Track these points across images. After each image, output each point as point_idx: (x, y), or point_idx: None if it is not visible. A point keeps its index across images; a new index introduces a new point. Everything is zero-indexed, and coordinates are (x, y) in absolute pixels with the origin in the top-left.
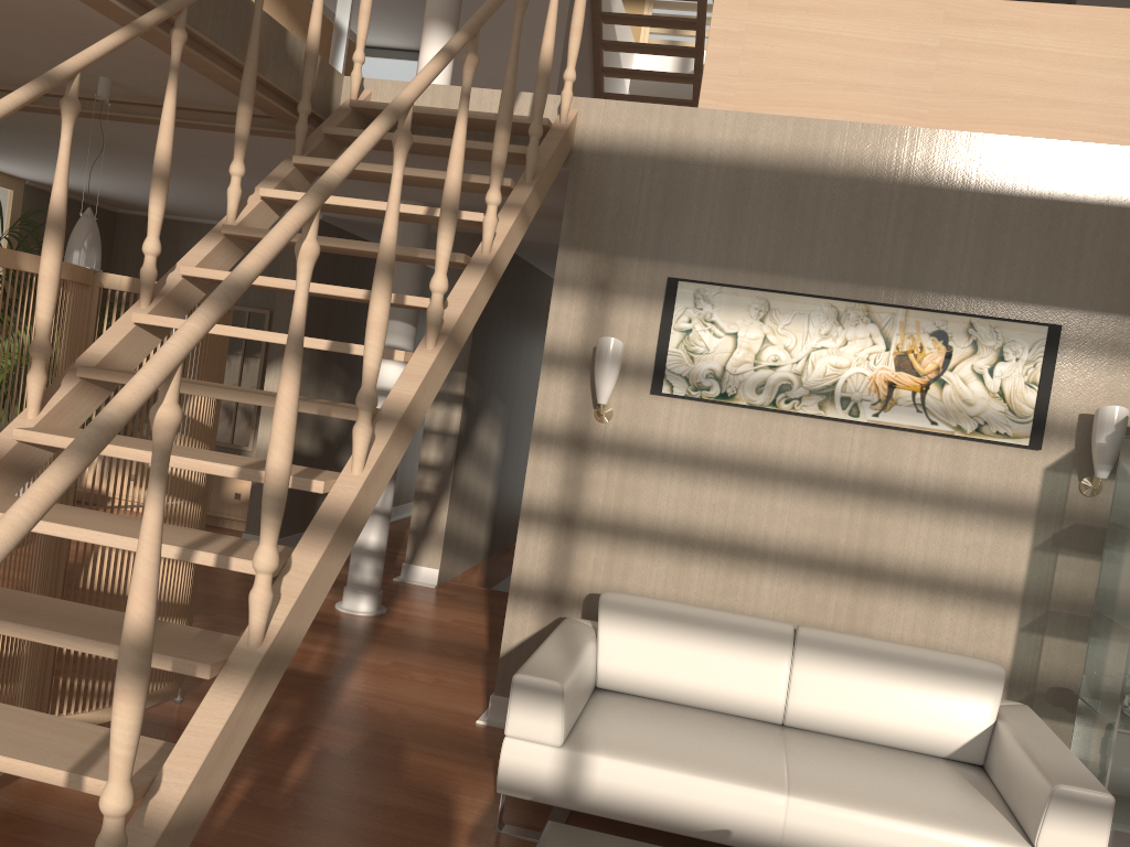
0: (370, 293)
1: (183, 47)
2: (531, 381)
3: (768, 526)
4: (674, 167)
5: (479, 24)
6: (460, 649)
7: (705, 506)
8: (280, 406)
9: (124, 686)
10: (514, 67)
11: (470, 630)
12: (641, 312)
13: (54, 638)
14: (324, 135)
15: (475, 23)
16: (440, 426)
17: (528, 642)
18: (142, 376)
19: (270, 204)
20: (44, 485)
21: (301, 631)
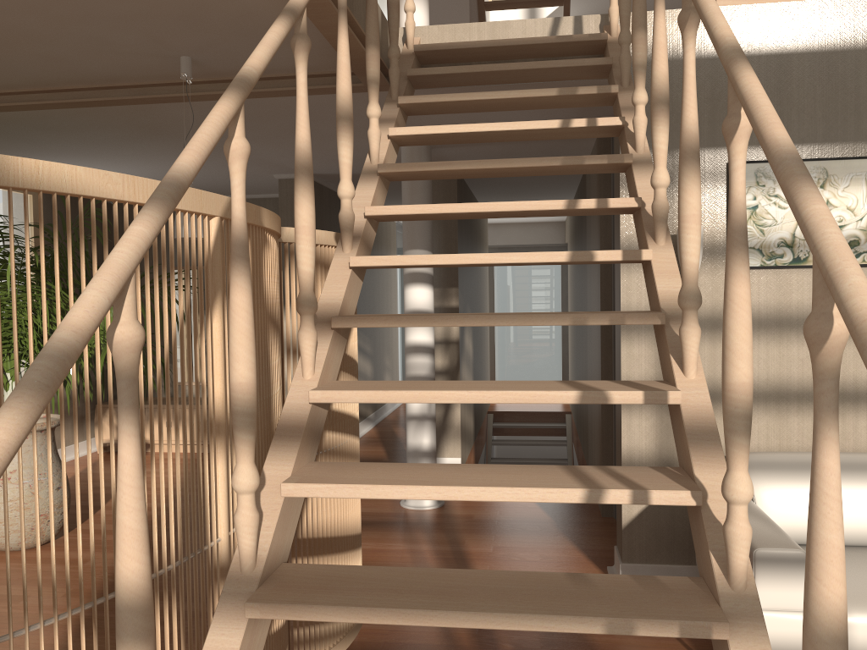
0: (570, 202)
1: None
2: (477, 289)
3: (855, 370)
4: (717, 62)
5: None
6: (532, 524)
7: (794, 362)
8: (739, 310)
9: None
10: None
11: (523, 505)
12: (706, 198)
13: (519, 621)
14: (406, 78)
15: None
16: (442, 336)
17: (646, 510)
18: (859, 277)
19: (393, 144)
20: None
21: None
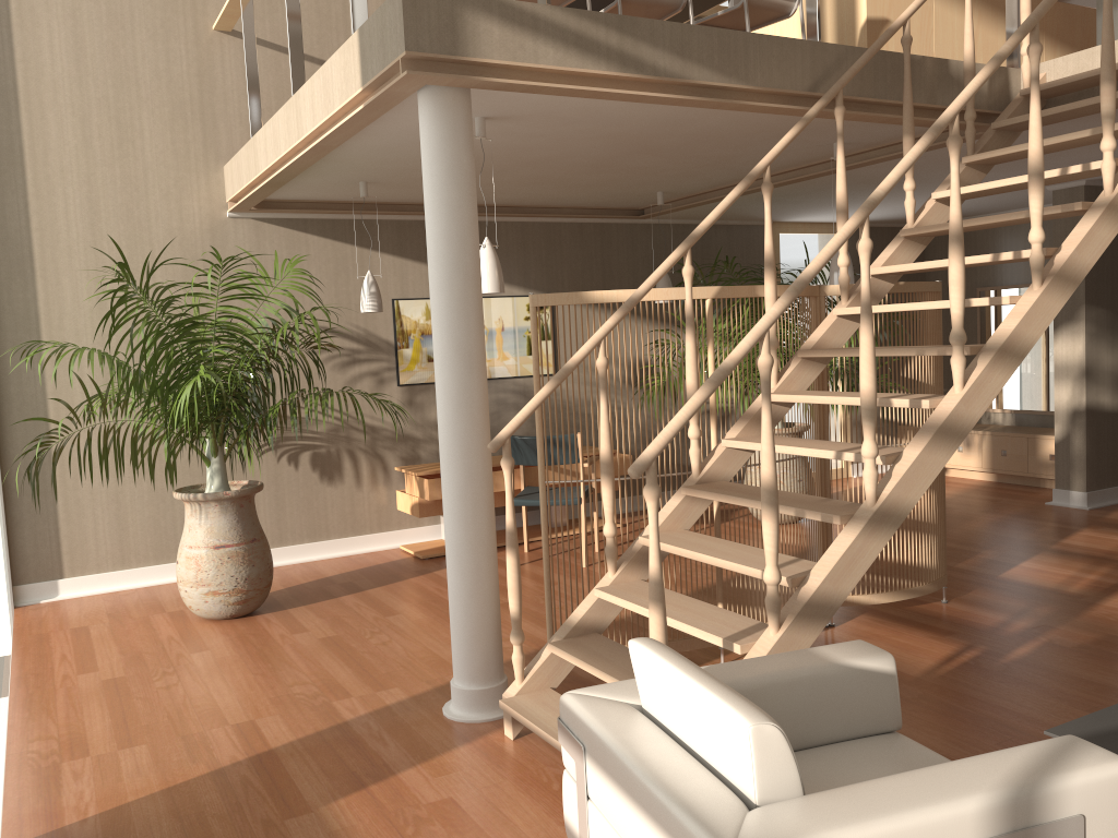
0: (994, 256)
1: (852, 114)
2: None
3: None
4: None
5: (1035, 19)
6: None
7: None
8: (861, 349)
9: (763, 512)
10: (1108, 26)
11: None
12: None
13: None
14: (995, 129)
15: (1029, 20)
16: None
17: None
18: (742, 341)
19: (945, 202)
20: (692, 400)
21: (911, 501)
